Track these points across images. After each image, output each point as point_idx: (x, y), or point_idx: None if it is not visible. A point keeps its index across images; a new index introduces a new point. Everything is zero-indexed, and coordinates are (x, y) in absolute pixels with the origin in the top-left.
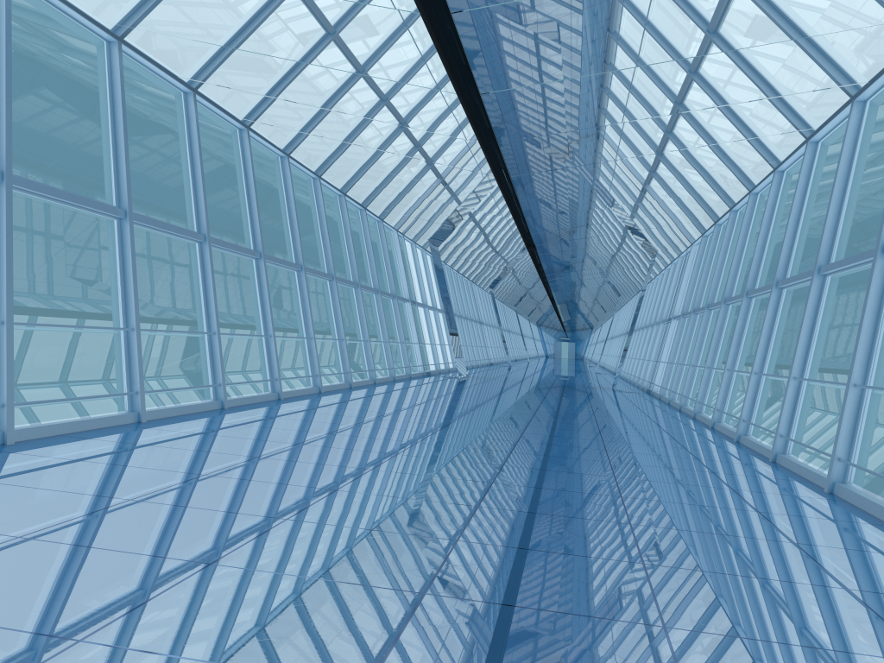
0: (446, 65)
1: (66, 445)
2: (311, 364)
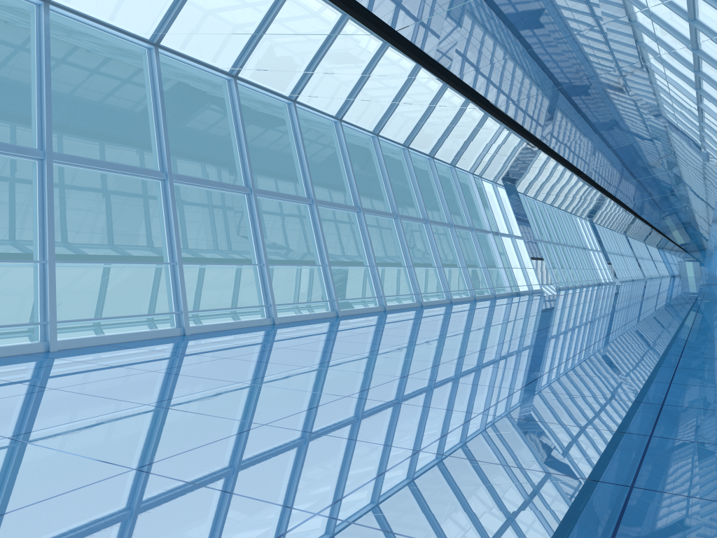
0: (348, 9)
1: (92, 351)
2: (375, 288)
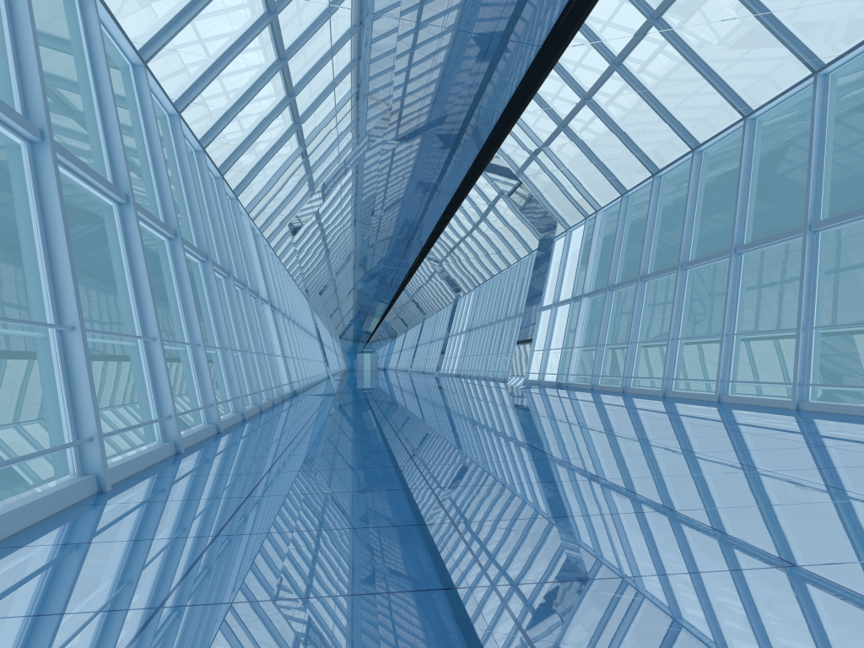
0: None
1: None
2: (200, 388)
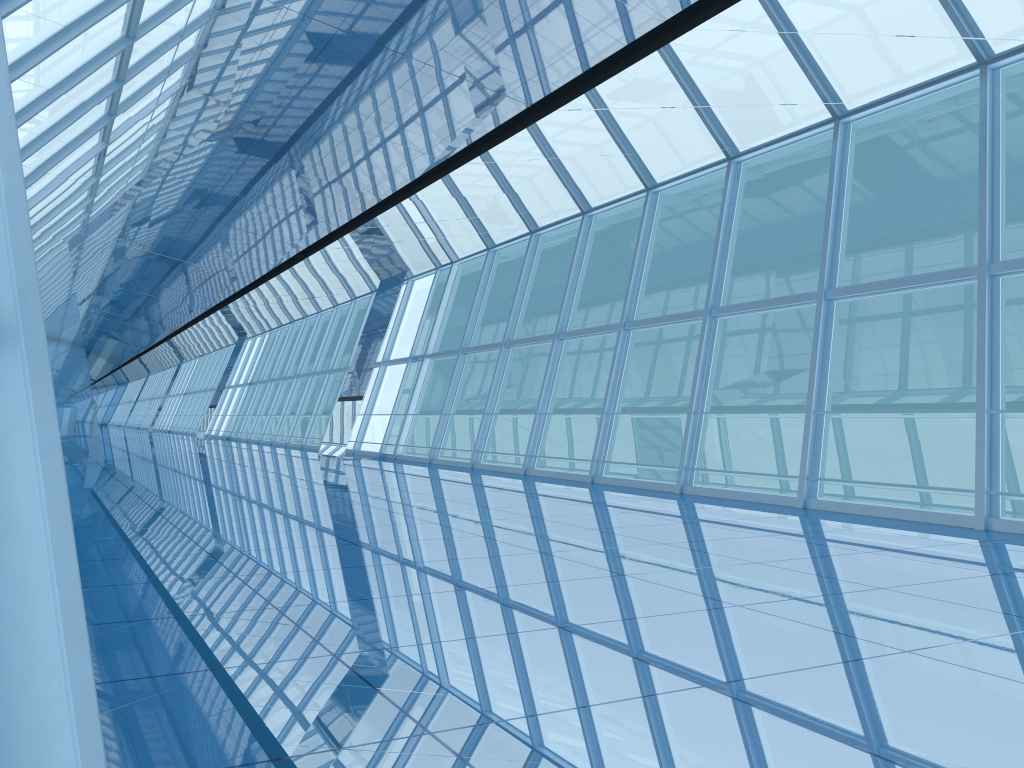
0: None
1: None
2: None
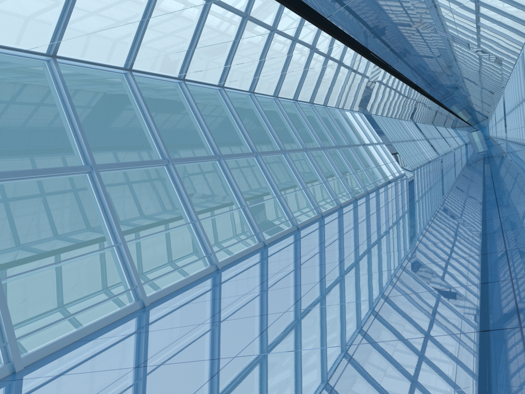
0: (296, 10)
1: (176, 297)
2: (311, 202)
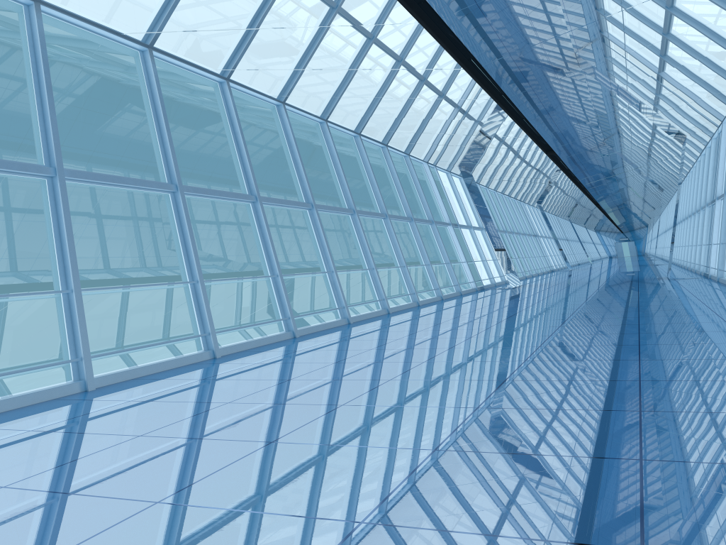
0: None
1: None
2: (336, 297)
